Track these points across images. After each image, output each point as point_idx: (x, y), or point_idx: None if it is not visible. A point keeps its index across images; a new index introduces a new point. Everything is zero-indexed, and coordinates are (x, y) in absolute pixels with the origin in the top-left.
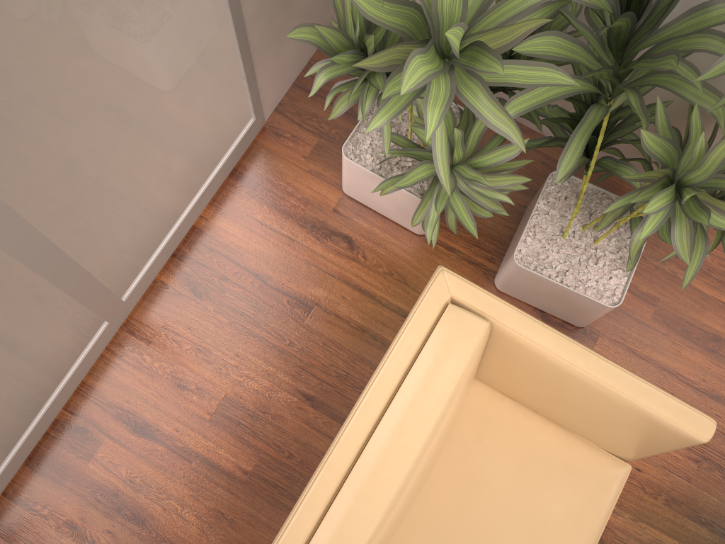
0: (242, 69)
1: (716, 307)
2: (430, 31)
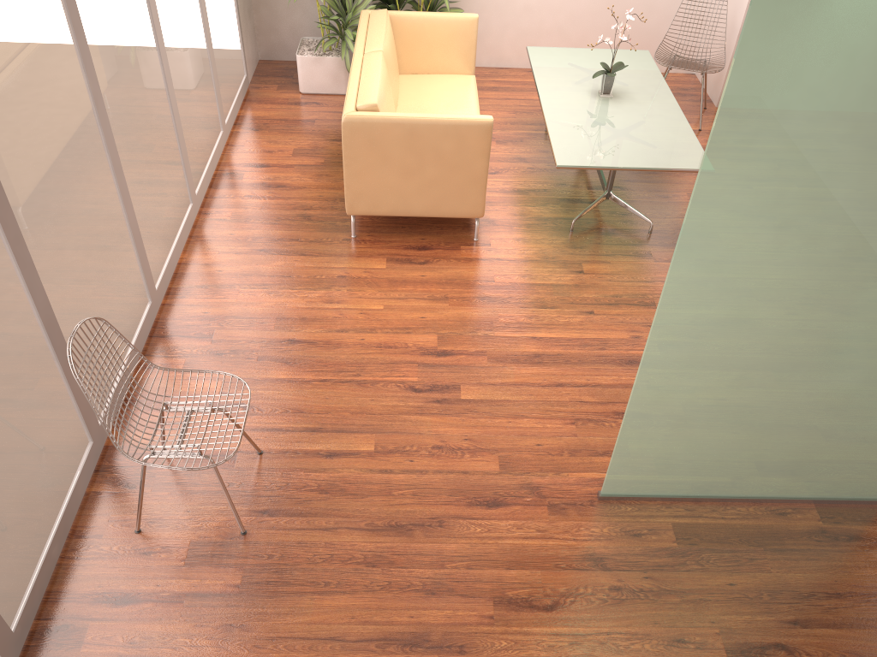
0: (240, 34)
1: (488, 82)
2: None
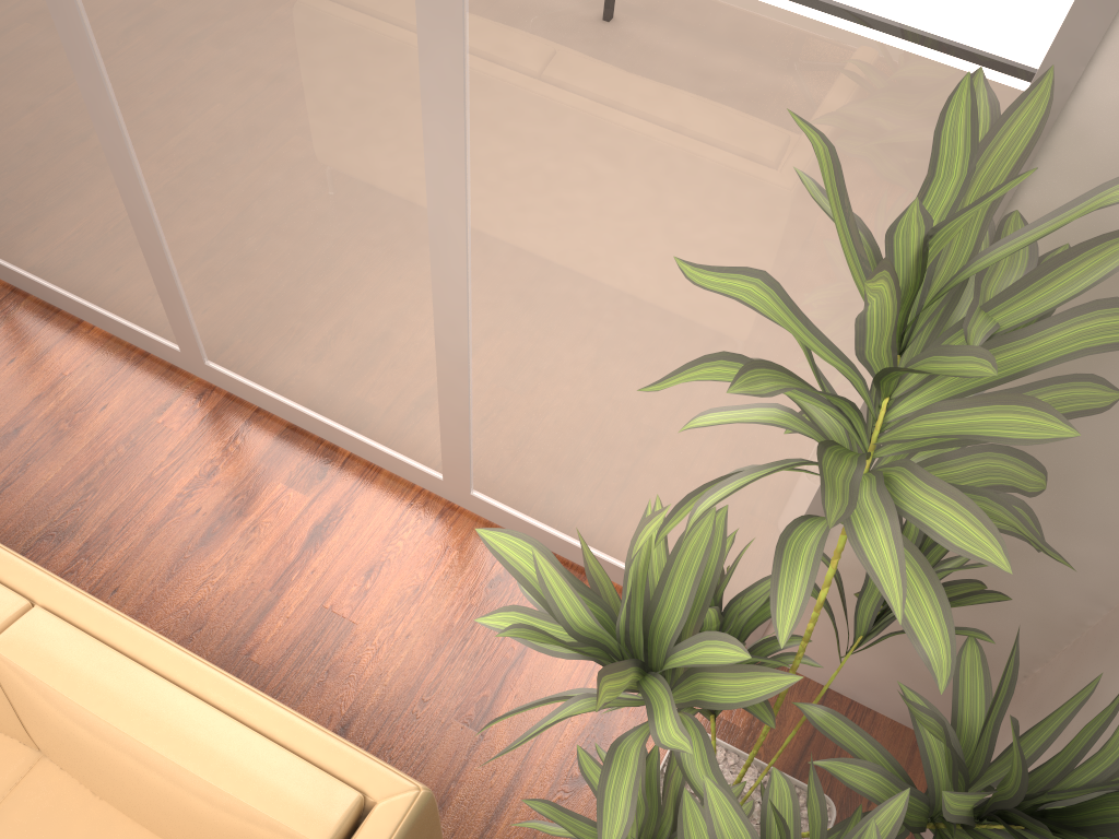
0: None
1: None
2: (649, 628)
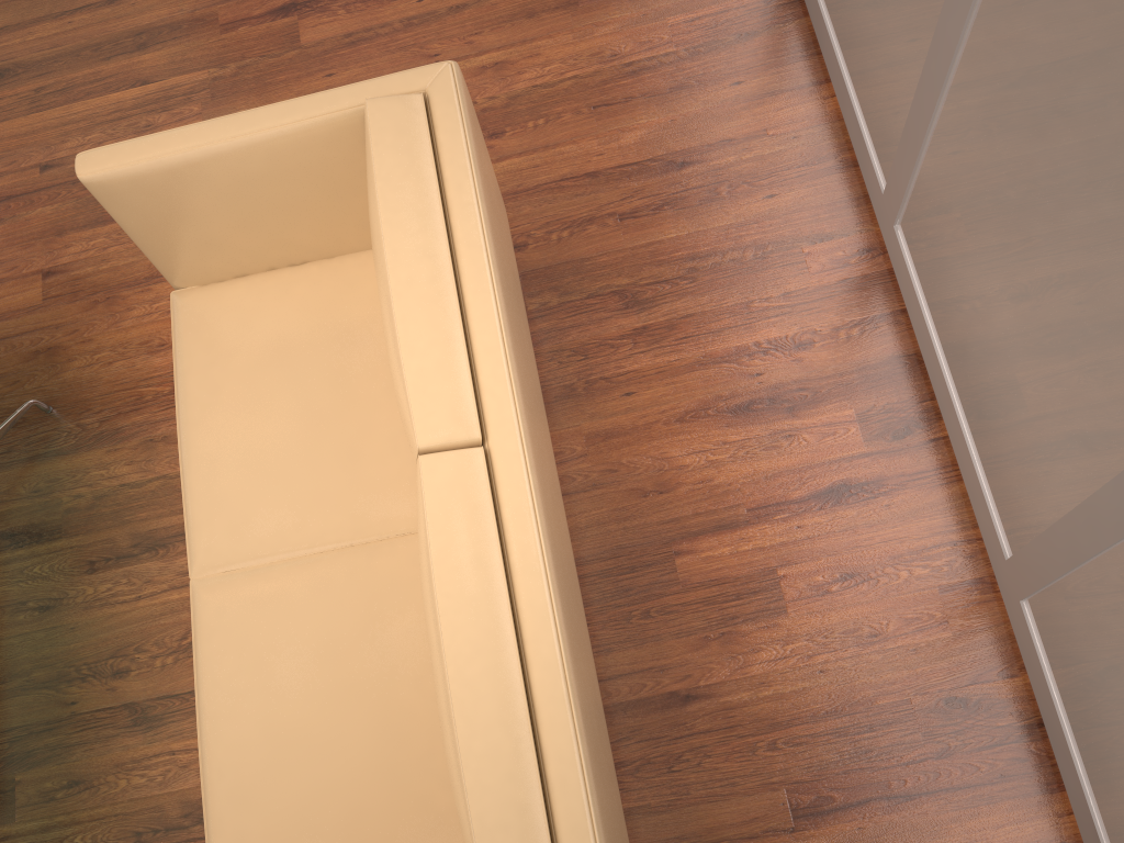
0: None
1: None
2: None
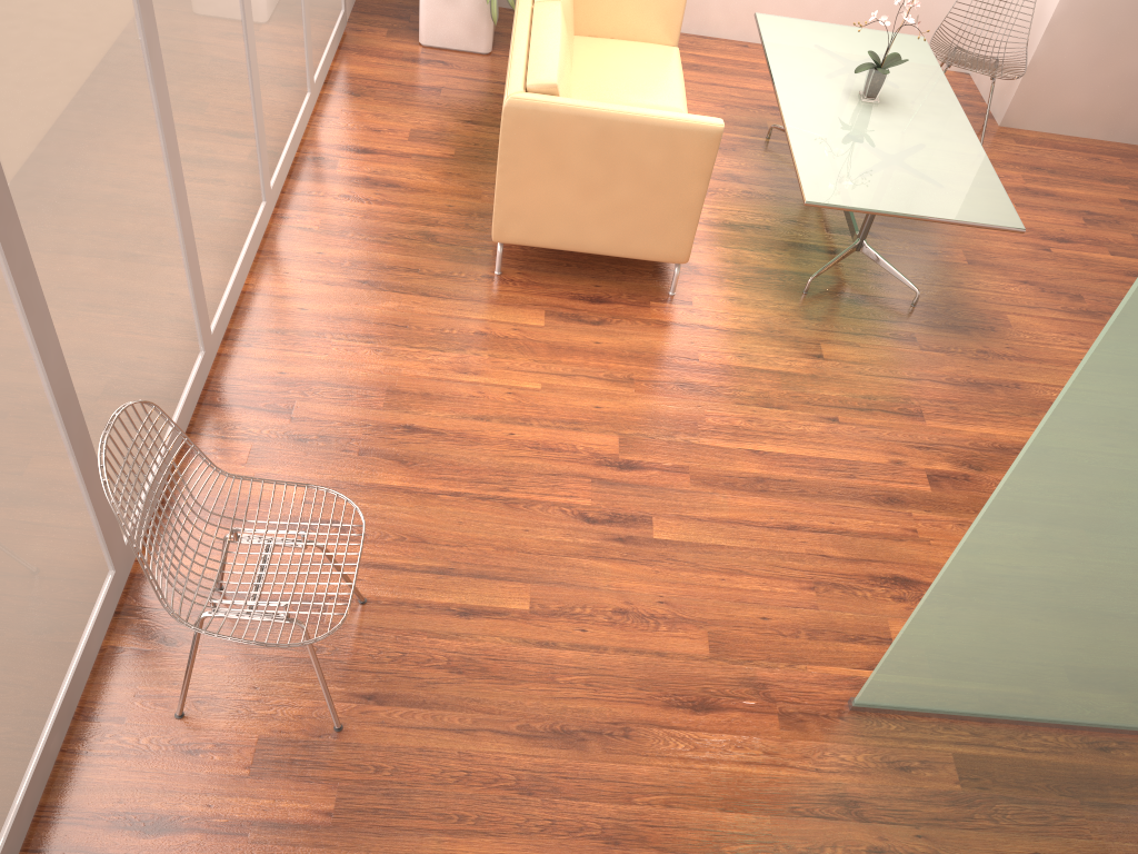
0: None
1: (685, 55)
2: None
